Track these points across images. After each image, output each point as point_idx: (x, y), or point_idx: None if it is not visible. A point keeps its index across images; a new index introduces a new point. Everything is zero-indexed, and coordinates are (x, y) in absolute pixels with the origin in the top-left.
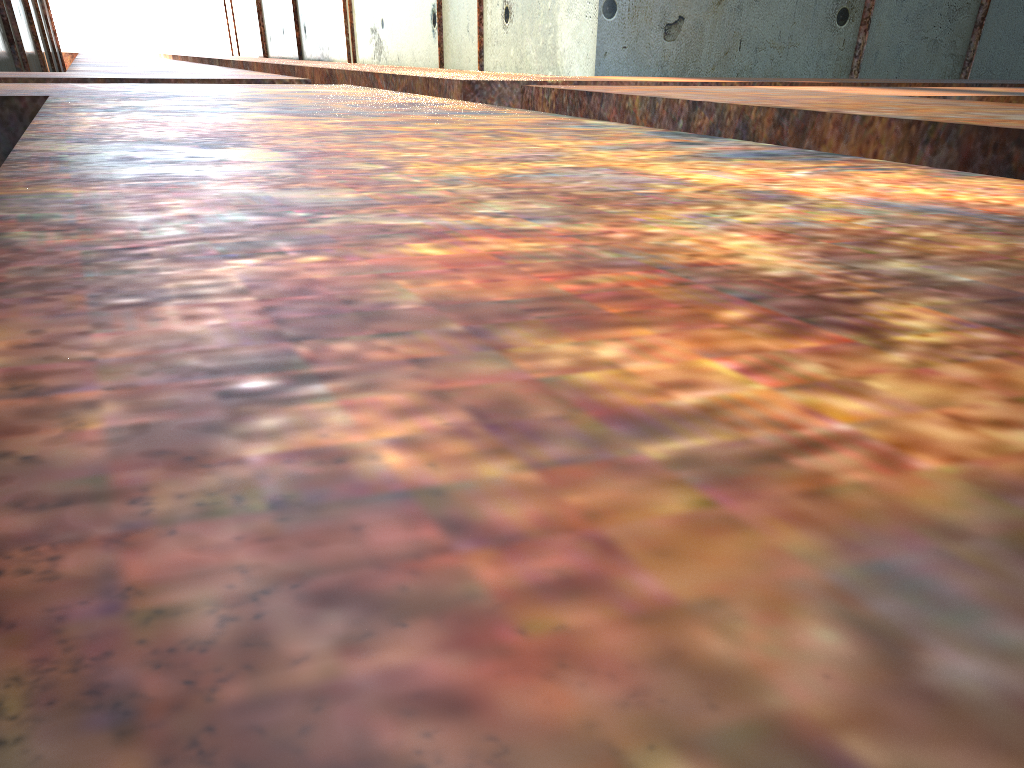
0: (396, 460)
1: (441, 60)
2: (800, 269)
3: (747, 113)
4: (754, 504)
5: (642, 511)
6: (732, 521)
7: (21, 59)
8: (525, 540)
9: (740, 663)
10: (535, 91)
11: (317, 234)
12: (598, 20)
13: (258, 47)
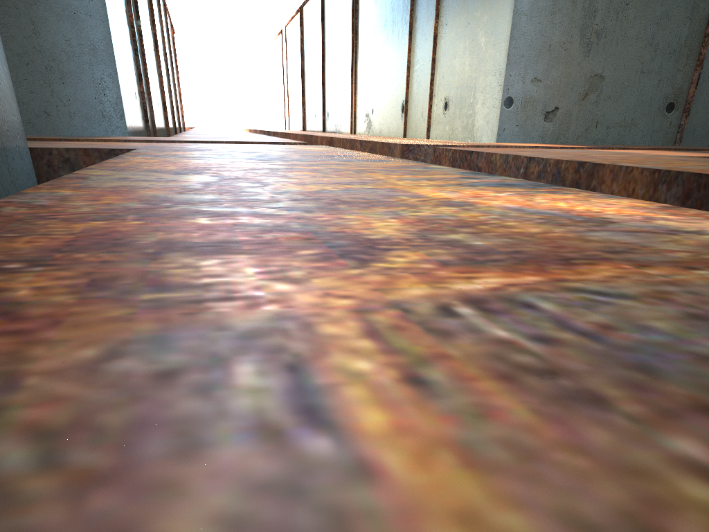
0: (23, 293)
1: (404, 132)
2: (392, 235)
3: (560, 164)
4: (153, 315)
5: (97, 314)
6: (130, 319)
7: (153, 130)
8: (26, 319)
9: (37, 356)
10: (441, 150)
11: (158, 213)
12: (500, 109)
13: (300, 125)
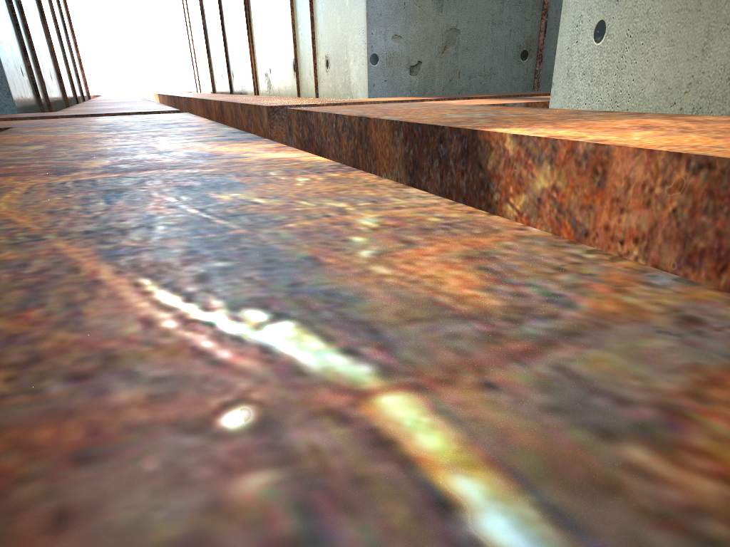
0: None
1: (298, 91)
2: (92, 167)
3: (351, 119)
4: None
5: None
6: None
7: (47, 104)
8: None
9: None
10: (290, 111)
11: None
12: (367, 66)
13: (210, 86)
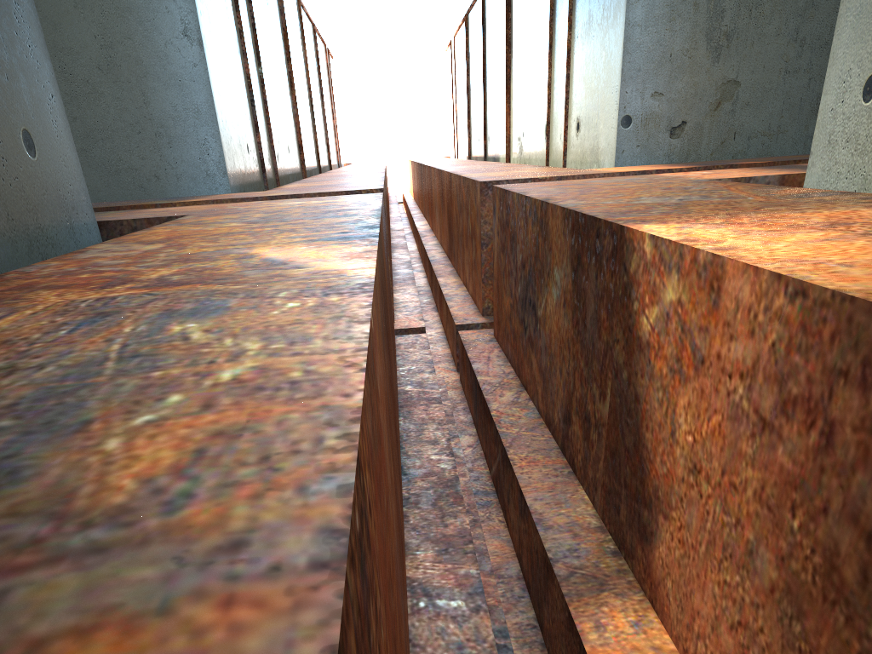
0: None
1: (547, 158)
2: (148, 278)
3: (535, 203)
4: None
5: None
6: None
7: (275, 179)
8: None
9: None
10: (495, 188)
11: (74, 272)
12: (617, 130)
13: (466, 151)
